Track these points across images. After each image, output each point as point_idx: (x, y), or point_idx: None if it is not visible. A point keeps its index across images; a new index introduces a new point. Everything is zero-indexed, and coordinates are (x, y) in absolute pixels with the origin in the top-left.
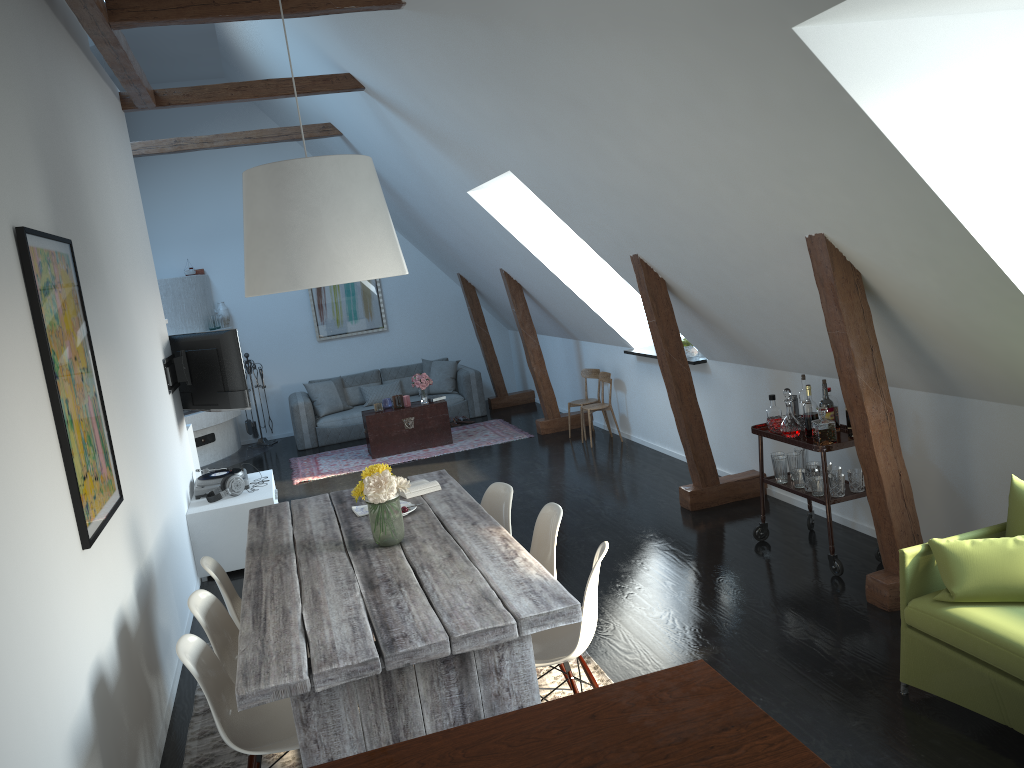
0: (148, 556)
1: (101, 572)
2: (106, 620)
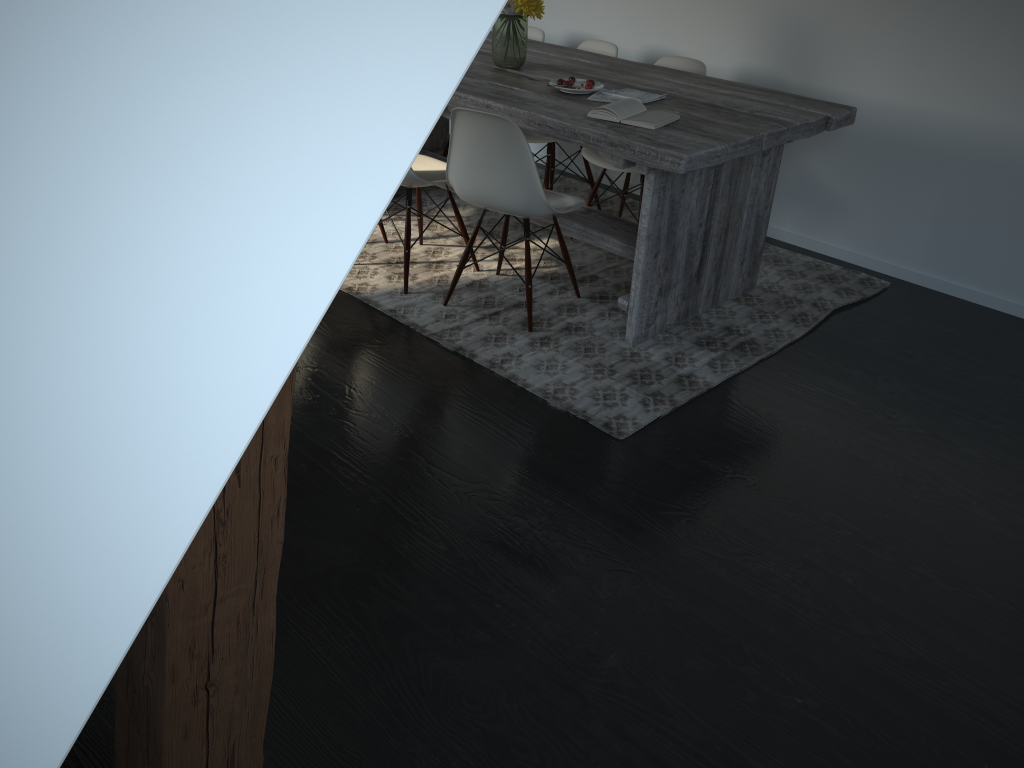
0: (836, 93)
1: (649, 1)
2: (632, 34)
